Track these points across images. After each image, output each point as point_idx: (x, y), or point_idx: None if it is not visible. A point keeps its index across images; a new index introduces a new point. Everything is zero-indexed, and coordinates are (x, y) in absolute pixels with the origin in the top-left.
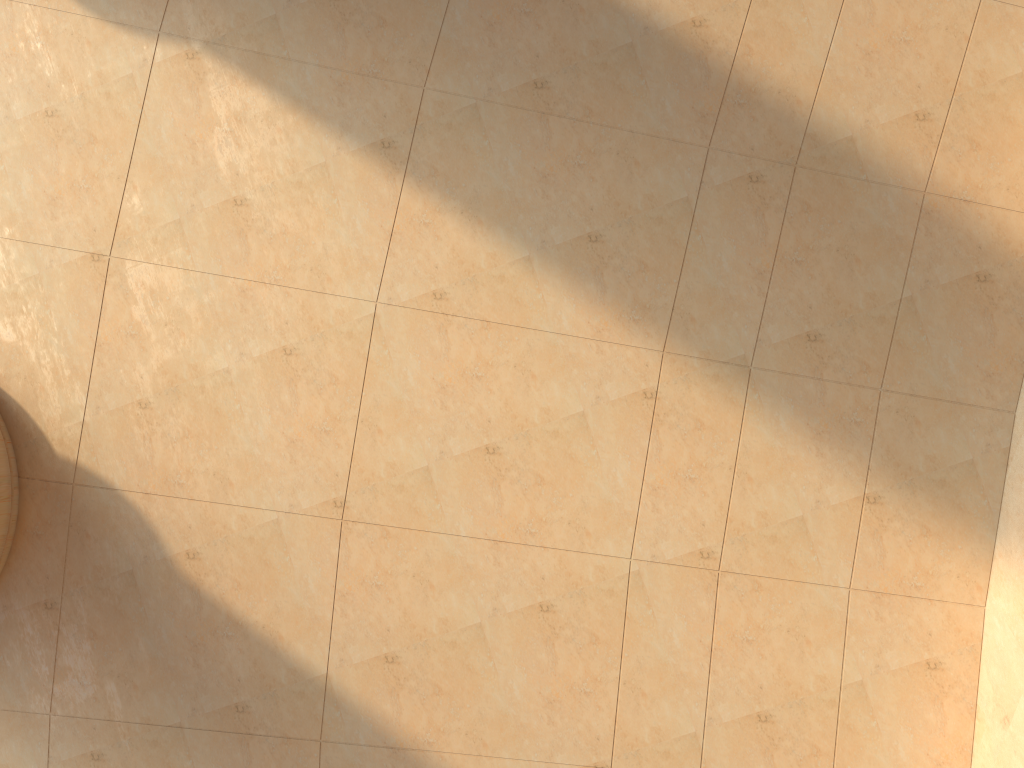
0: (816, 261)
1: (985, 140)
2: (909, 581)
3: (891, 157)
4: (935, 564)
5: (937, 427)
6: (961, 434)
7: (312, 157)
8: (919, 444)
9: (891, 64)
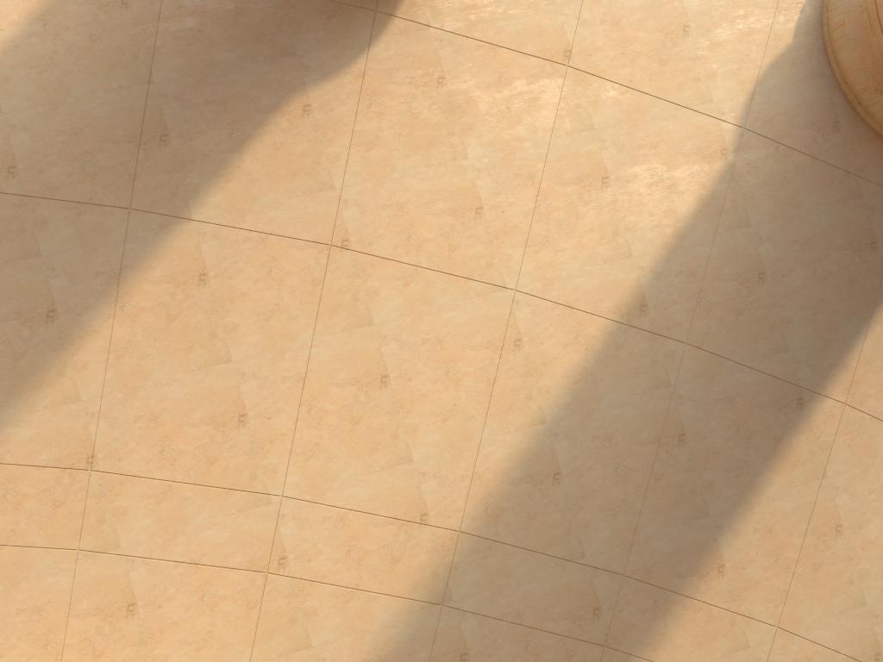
0: (526, 661)
1: None
2: None
3: None
4: None
5: None
6: None
7: (637, 245)
8: None
9: None
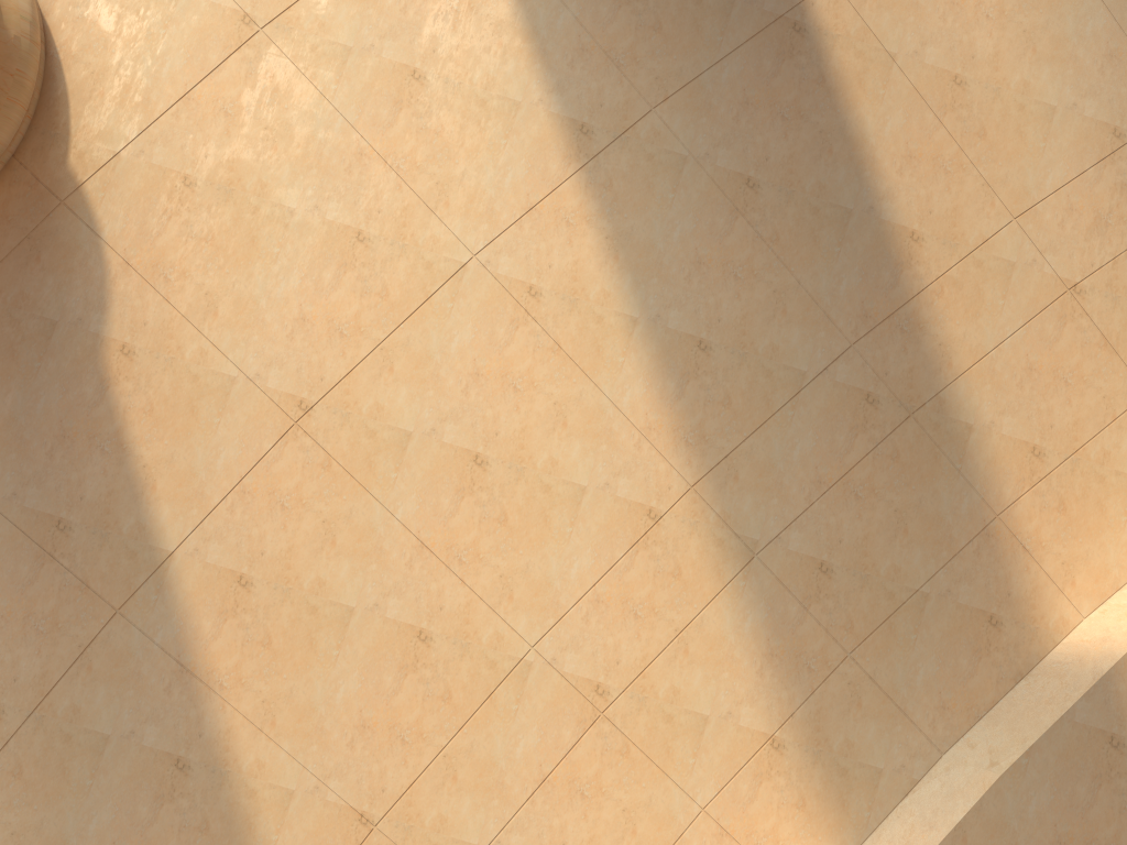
0: (872, 506)
1: (1072, 510)
2: (757, 838)
3: (991, 467)
4: (789, 839)
5: (872, 721)
6: (887, 741)
7: (511, 89)
8: (848, 724)
9: (1042, 391)
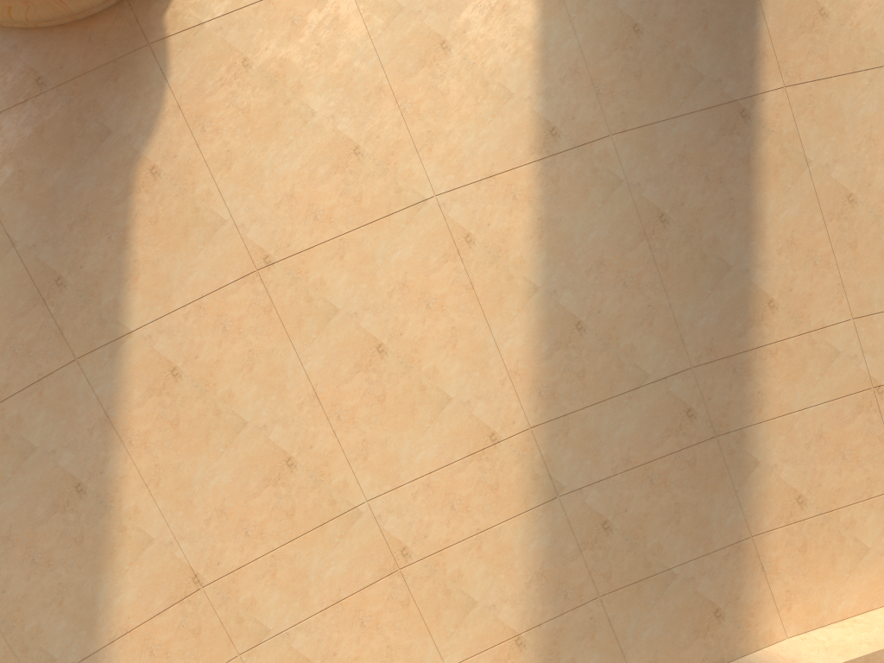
0: (659, 493)
1: (810, 554)
2: None
3: (761, 498)
4: None
5: (597, 652)
6: None
7: (511, 82)
8: (578, 648)
9: (823, 456)
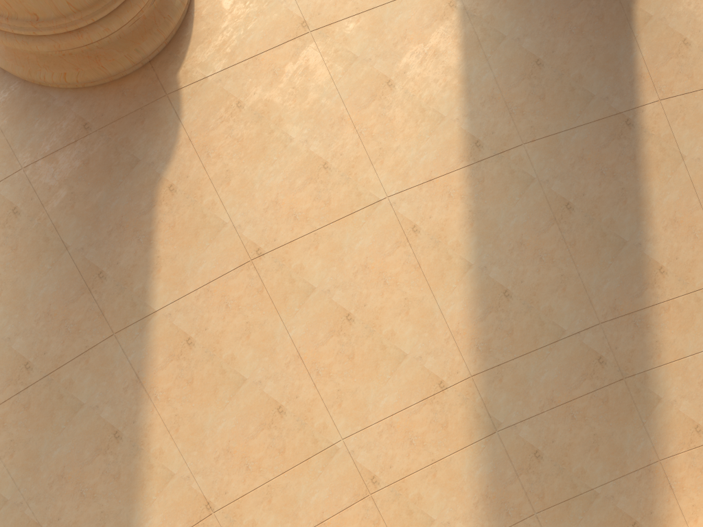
0: (580, 427)
1: None
2: None
3: (665, 428)
4: None
5: None
6: None
7: (442, 108)
8: None
9: None
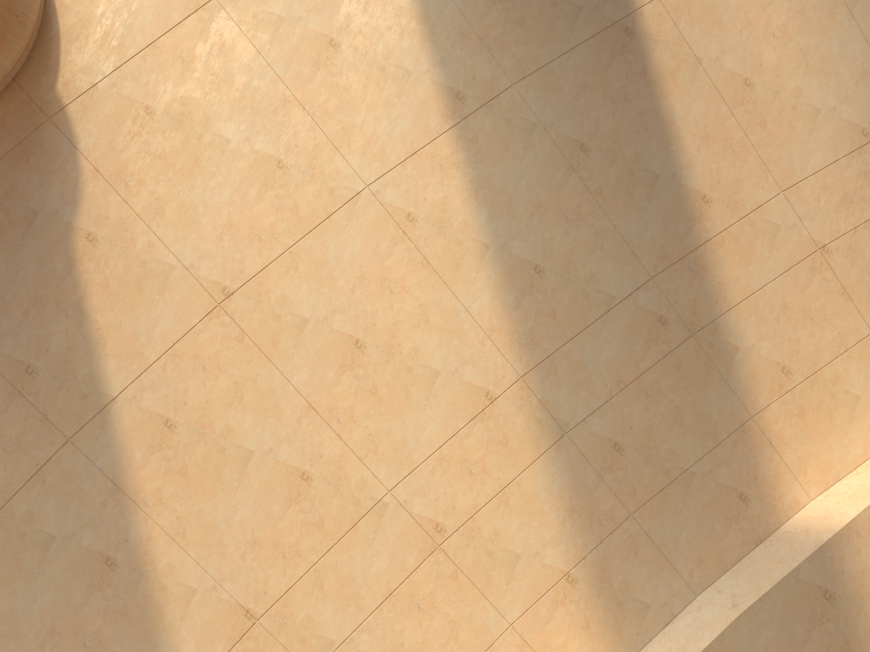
0: (657, 403)
1: (809, 417)
2: (550, 650)
3: (750, 379)
4: None
5: (645, 566)
6: (655, 583)
7: (405, 60)
8: (626, 568)
9: (793, 325)
